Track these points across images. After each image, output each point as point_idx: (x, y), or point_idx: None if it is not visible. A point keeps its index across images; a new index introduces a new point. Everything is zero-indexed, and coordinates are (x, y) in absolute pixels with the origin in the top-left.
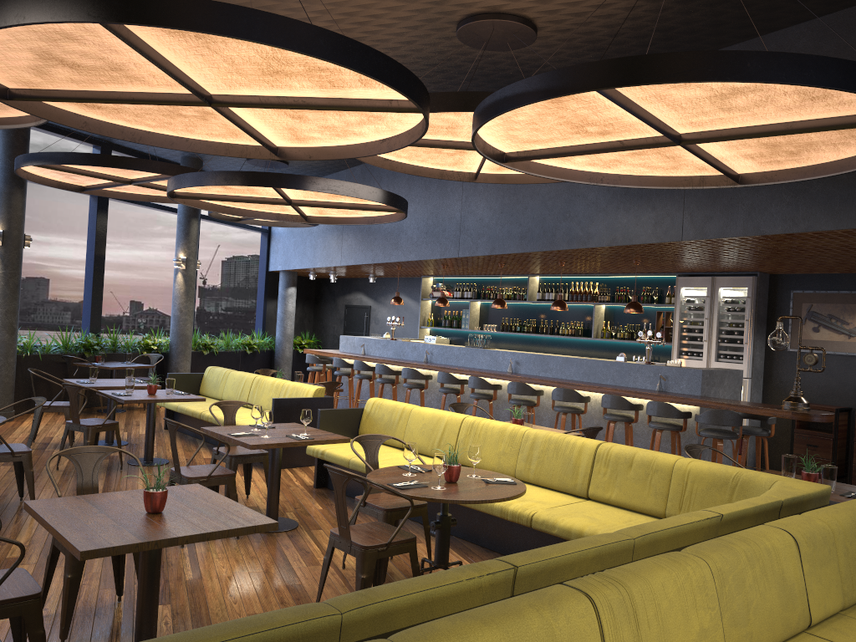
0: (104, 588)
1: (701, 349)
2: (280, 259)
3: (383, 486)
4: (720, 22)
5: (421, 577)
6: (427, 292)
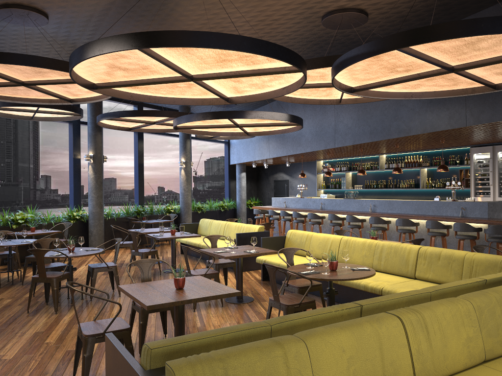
0: (157, 331)
1: (489, 190)
2: (235, 157)
3: (294, 273)
4: None
5: (311, 310)
6: (320, 169)
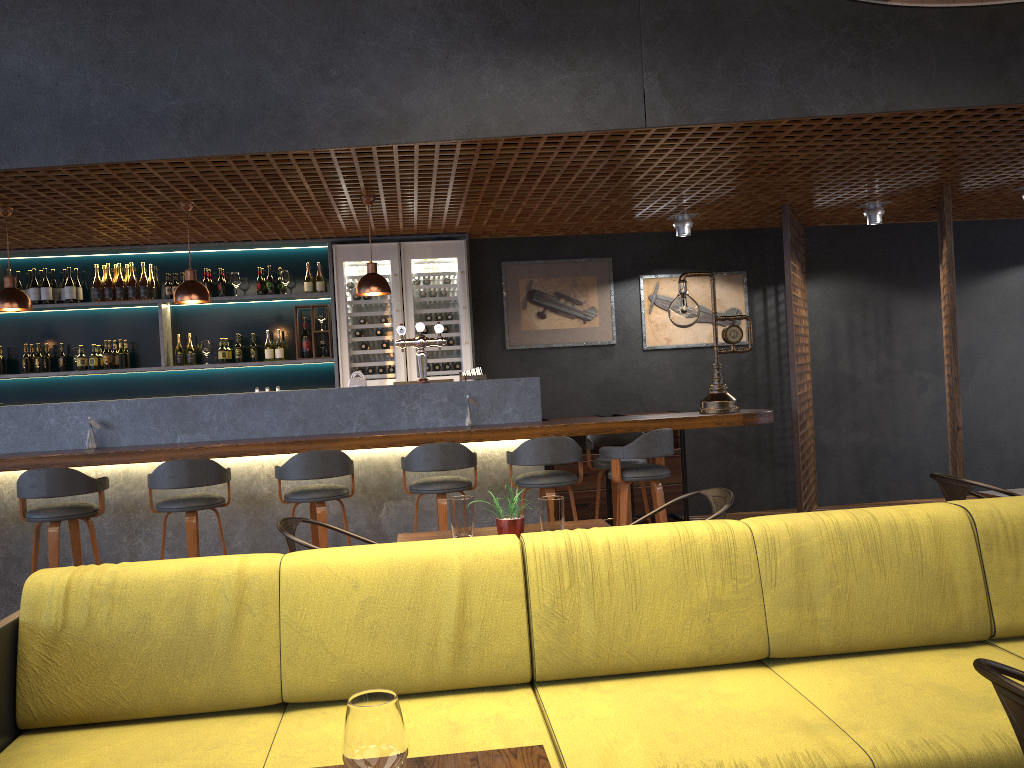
0: None
1: (393, 360)
2: None
3: None
4: None
5: None
6: None
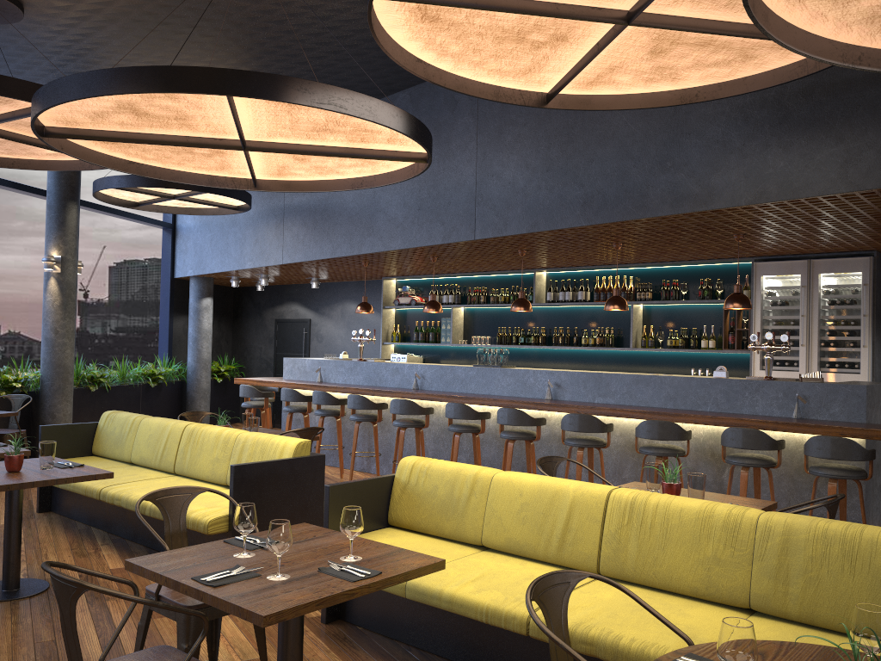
0: None
1: (796, 356)
2: (191, 261)
3: None
4: None
5: None
6: (390, 298)
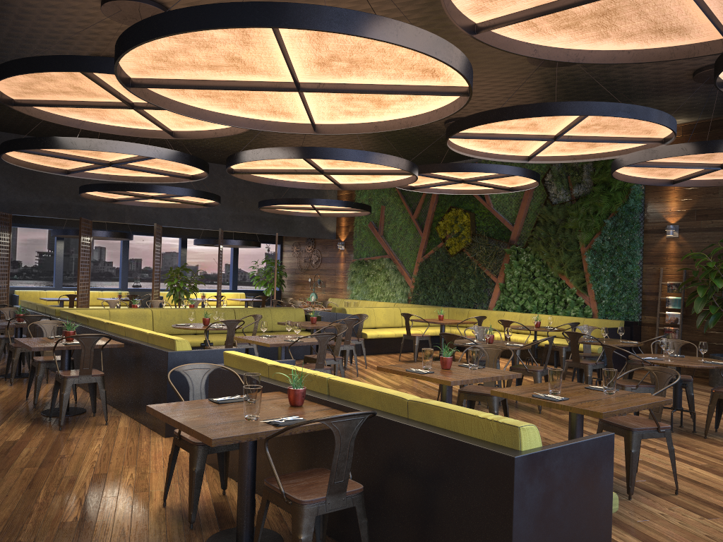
0: None
1: None
2: None
3: (242, 318)
4: (0, 24)
5: (251, 308)
6: None
